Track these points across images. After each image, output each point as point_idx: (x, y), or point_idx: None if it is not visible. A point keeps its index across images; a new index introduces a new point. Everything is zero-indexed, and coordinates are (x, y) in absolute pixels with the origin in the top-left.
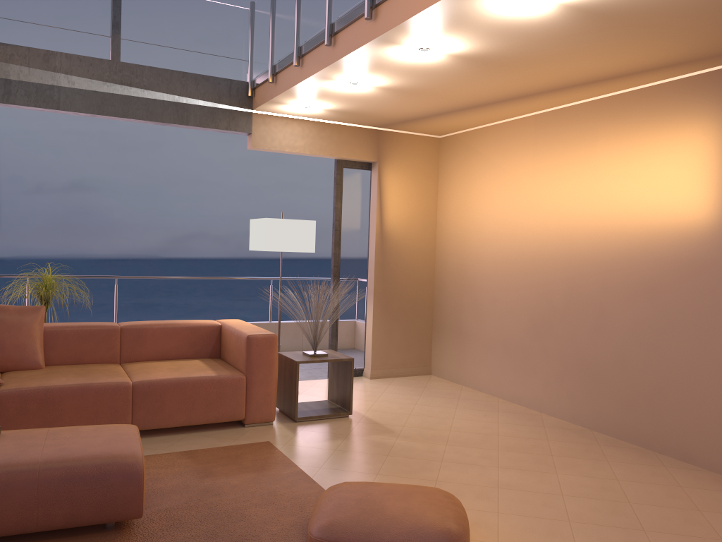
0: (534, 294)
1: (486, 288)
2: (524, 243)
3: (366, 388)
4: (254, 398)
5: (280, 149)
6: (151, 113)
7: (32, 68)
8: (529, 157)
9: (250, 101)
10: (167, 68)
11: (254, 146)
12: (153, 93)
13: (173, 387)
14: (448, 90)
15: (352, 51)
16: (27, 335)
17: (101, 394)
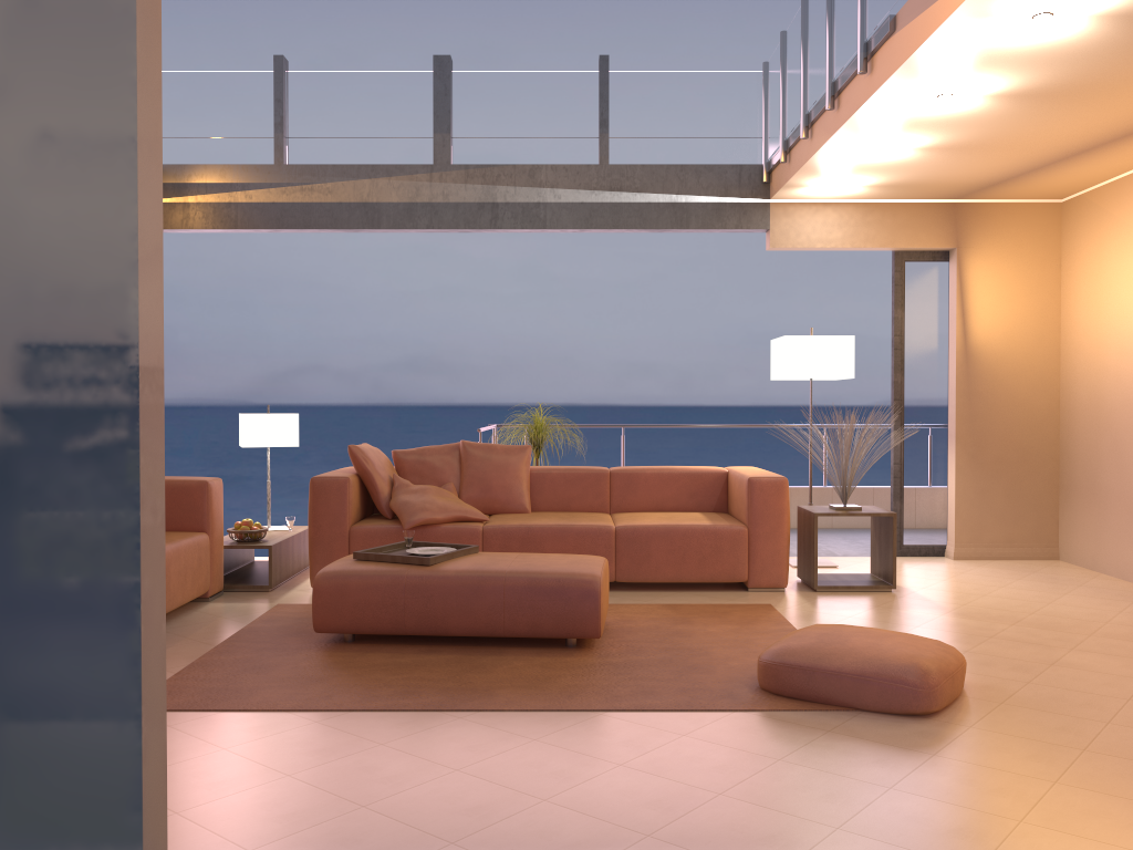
0: None
1: (1129, 422)
2: None
3: (939, 568)
4: (759, 556)
5: (808, 245)
6: (645, 219)
7: (517, 187)
8: None
9: (766, 189)
10: (662, 163)
11: (772, 245)
12: (646, 195)
13: (660, 534)
14: (1019, 137)
15: (853, 113)
16: (513, 476)
17: (582, 537)
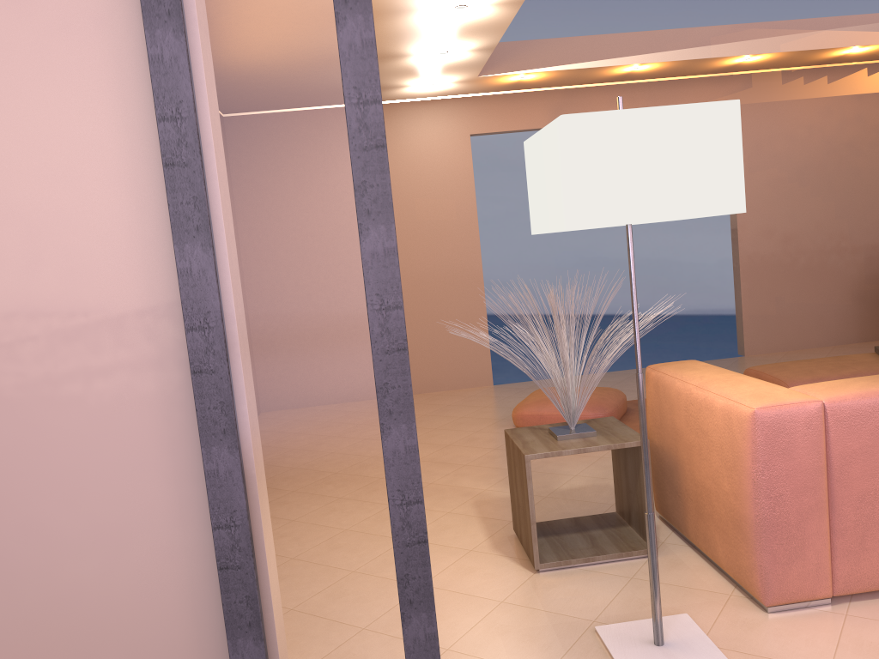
0: None
1: None
2: None
3: None
4: None
5: None
6: None
7: None
8: None
9: None
10: None
11: None
12: None
13: None
14: None
15: None
16: None
17: None
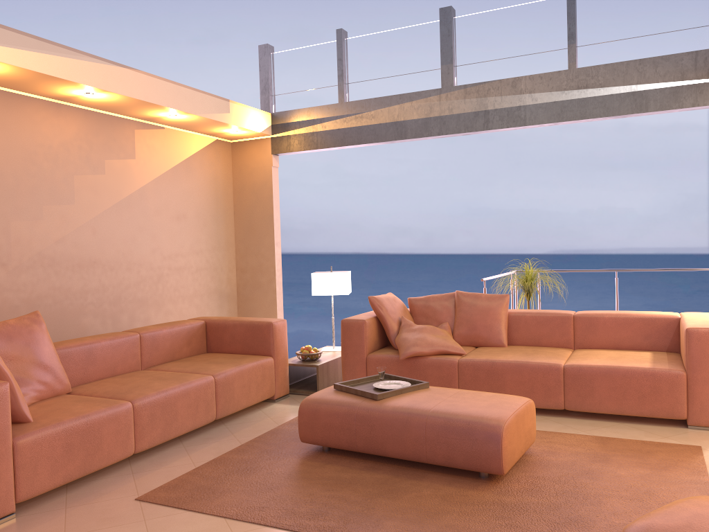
0: None
1: None
2: None
3: None
4: (697, 398)
5: None
6: (608, 108)
7: (503, 96)
8: None
9: None
10: (623, 60)
11: None
12: (608, 89)
13: (602, 374)
14: None
15: None
16: (493, 318)
17: (535, 372)
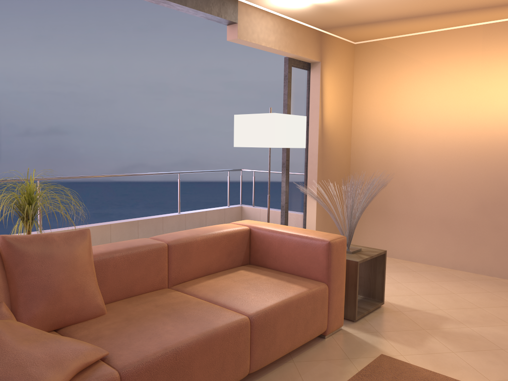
0: (482, 179)
1: (419, 175)
2: (469, 136)
3: None
4: (334, 306)
5: (258, 42)
6: None
7: None
8: (477, 62)
9: None
10: None
11: (239, 37)
12: None
13: (282, 312)
14: None
15: None
16: (83, 273)
17: (226, 340)
